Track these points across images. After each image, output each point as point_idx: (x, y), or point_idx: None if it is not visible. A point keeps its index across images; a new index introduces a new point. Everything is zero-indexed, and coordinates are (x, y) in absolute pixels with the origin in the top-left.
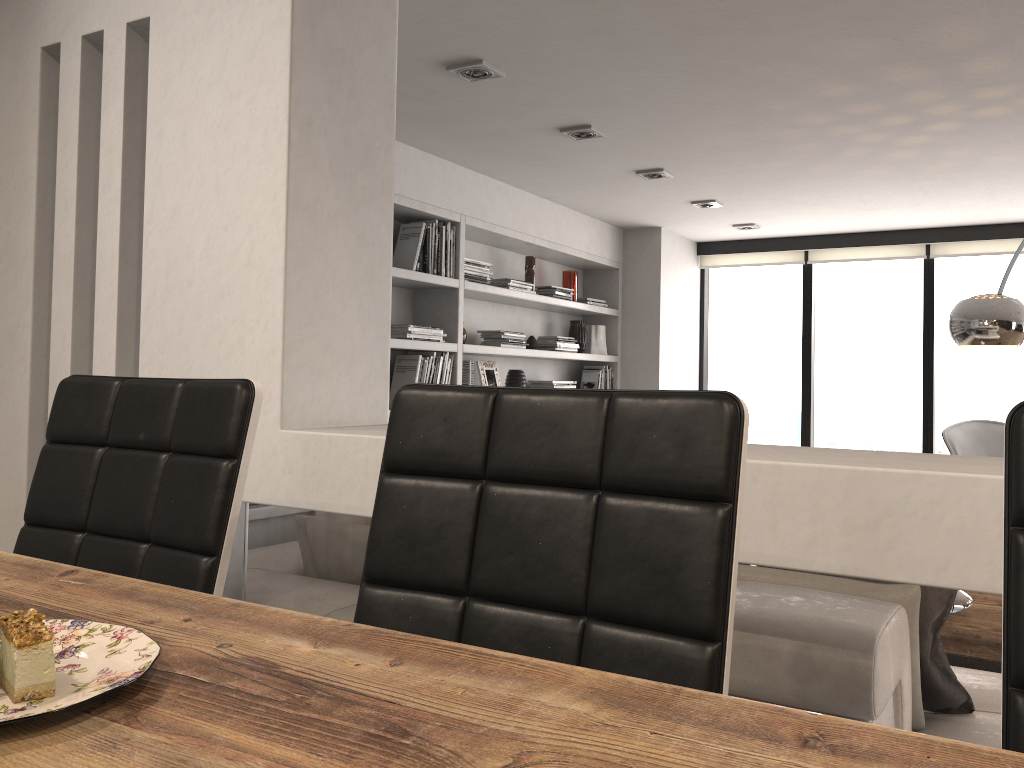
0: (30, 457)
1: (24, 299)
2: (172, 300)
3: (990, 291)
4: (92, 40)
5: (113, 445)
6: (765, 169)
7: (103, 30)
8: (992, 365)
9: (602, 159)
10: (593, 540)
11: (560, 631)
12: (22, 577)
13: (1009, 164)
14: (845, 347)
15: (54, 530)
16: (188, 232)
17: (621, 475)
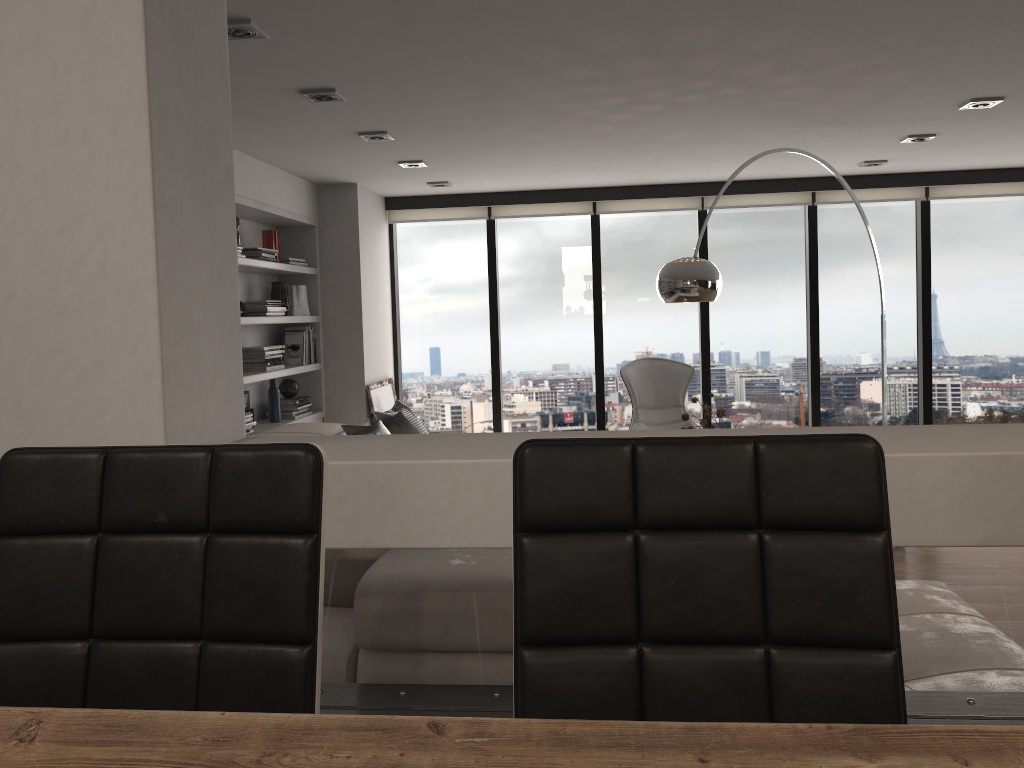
0: None
1: None
2: None
3: (644, 243)
4: None
5: (112, 531)
6: (483, 135)
7: None
8: (647, 308)
9: (330, 120)
10: (764, 575)
11: (748, 661)
12: (409, 747)
13: (682, 139)
14: (526, 296)
15: (40, 643)
16: (1, 234)
17: (783, 515)
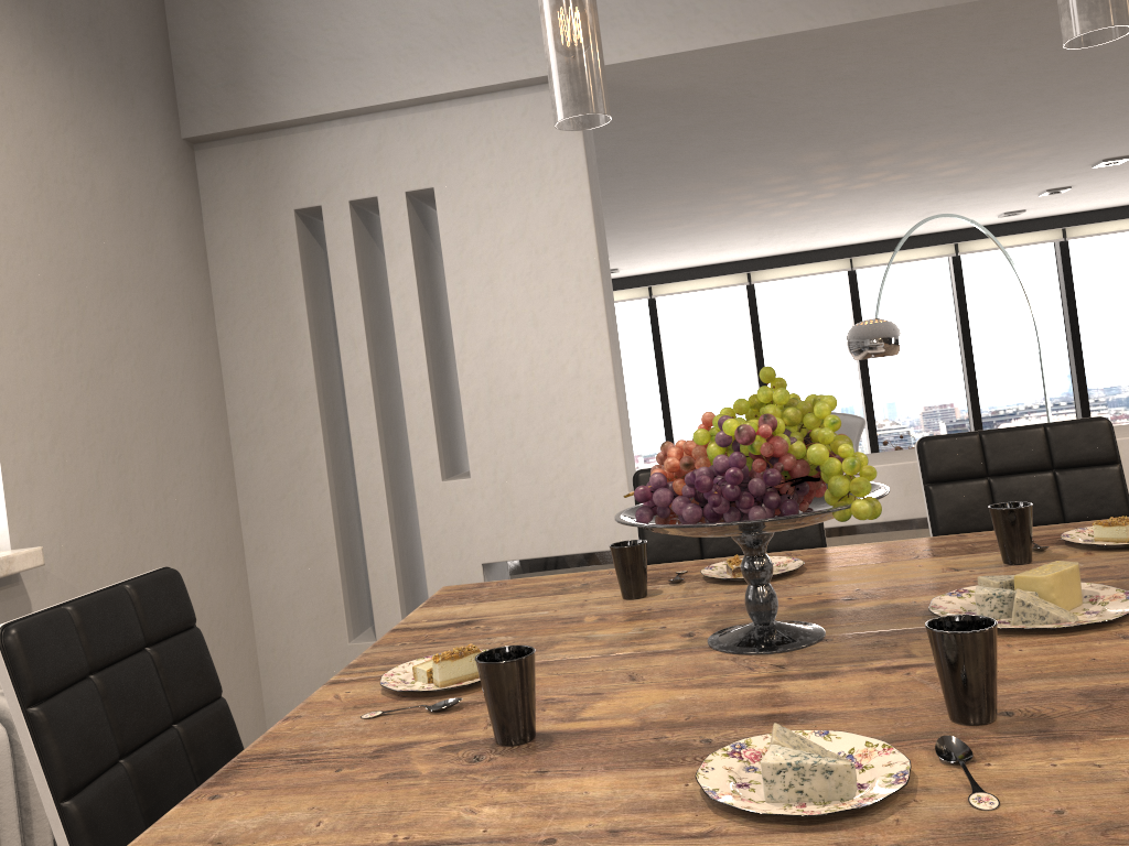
0: (339, 563)
1: (311, 429)
2: (499, 411)
3: (798, 307)
4: (352, 203)
5: None
6: (671, 230)
7: (375, 196)
8: (808, 367)
9: None
10: (1058, 492)
11: None
12: (957, 539)
13: (844, 214)
14: (691, 367)
15: None
16: (508, 357)
17: (1064, 461)
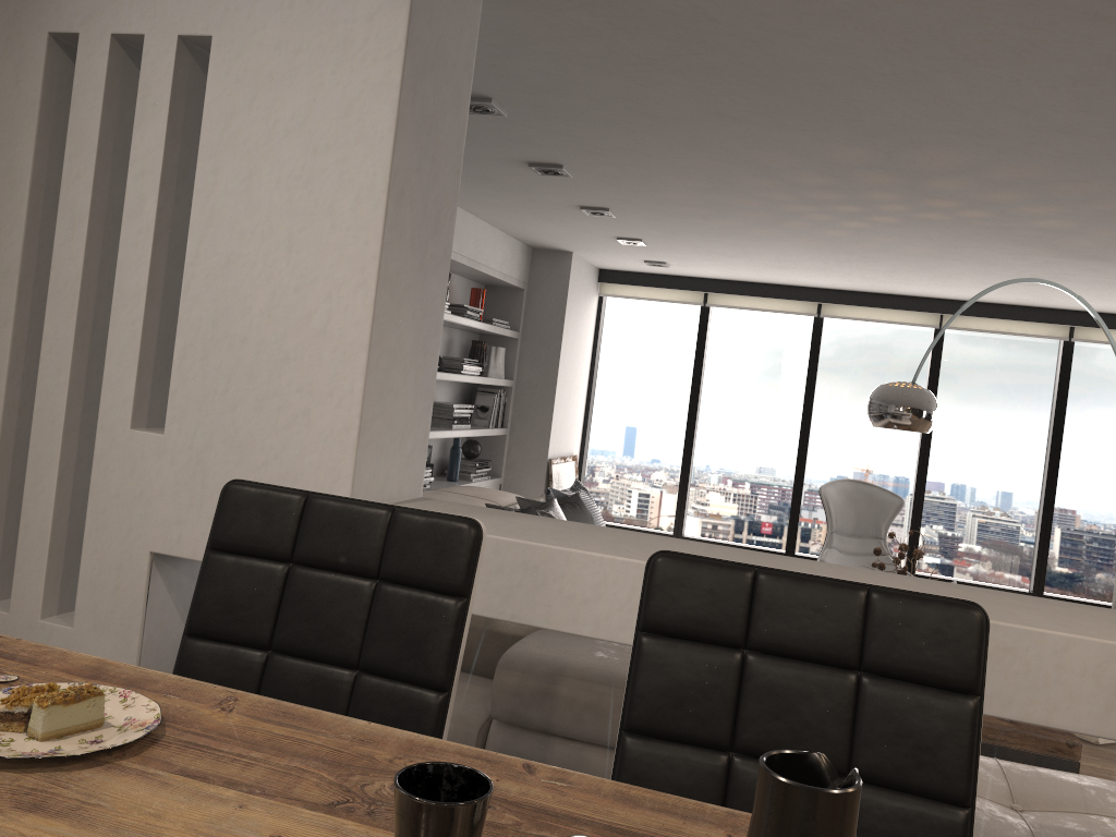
0: None
1: (1, 319)
2: (218, 355)
3: (868, 355)
4: (120, 39)
5: (301, 563)
6: (706, 224)
7: (143, 34)
8: (862, 425)
9: (553, 192)
10: (855, 714)
11: None
12: (504, 776)
13: (922, 254)
14: (731, 393)
15: (229, 645)
16: (246, 285)
17: (883, 662)
